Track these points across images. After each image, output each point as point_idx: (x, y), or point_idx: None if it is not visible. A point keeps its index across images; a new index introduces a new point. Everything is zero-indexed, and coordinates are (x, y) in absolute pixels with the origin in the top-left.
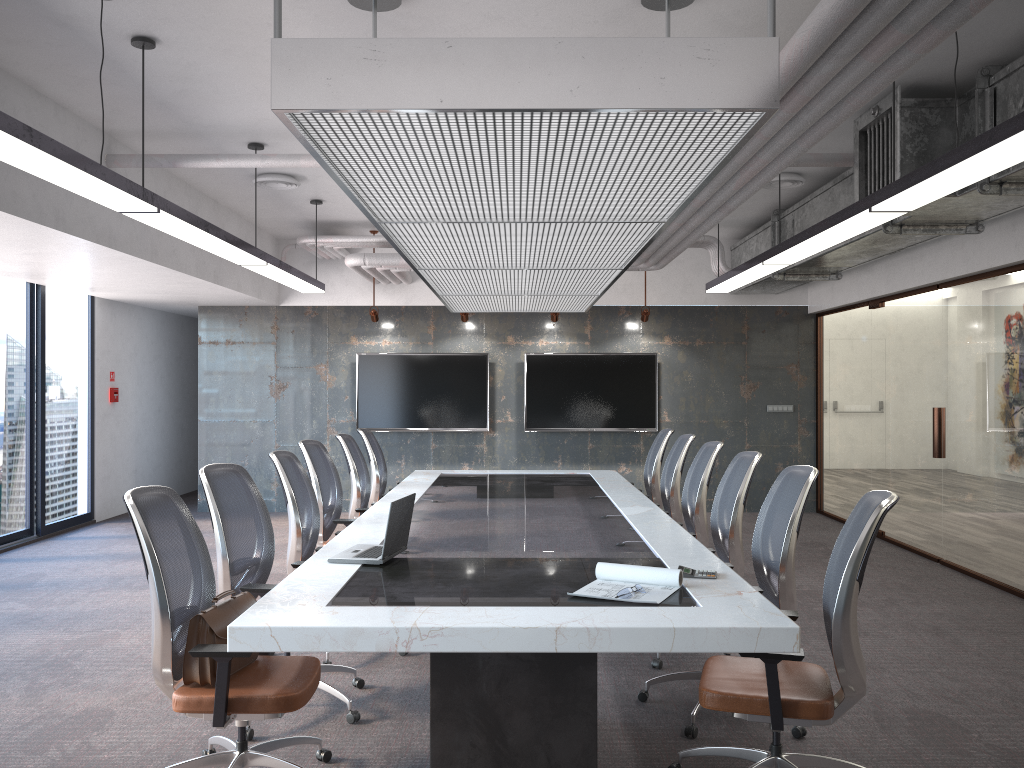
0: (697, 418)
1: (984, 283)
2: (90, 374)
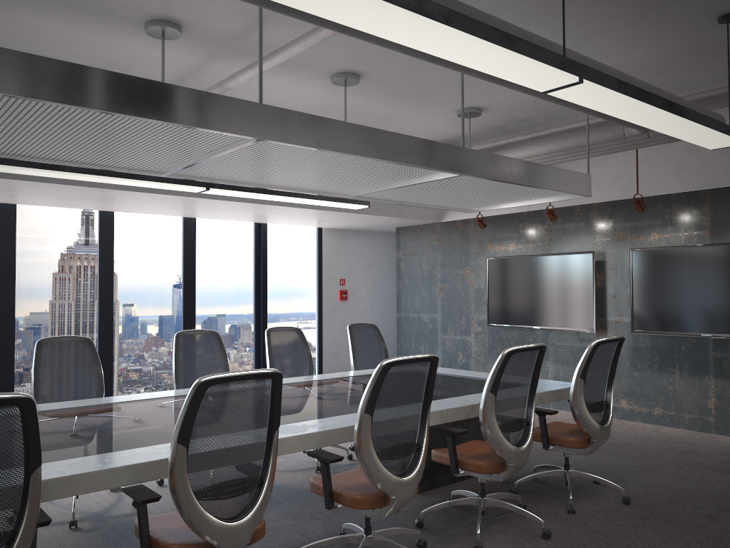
0: None
1: None
2: (317, 280)
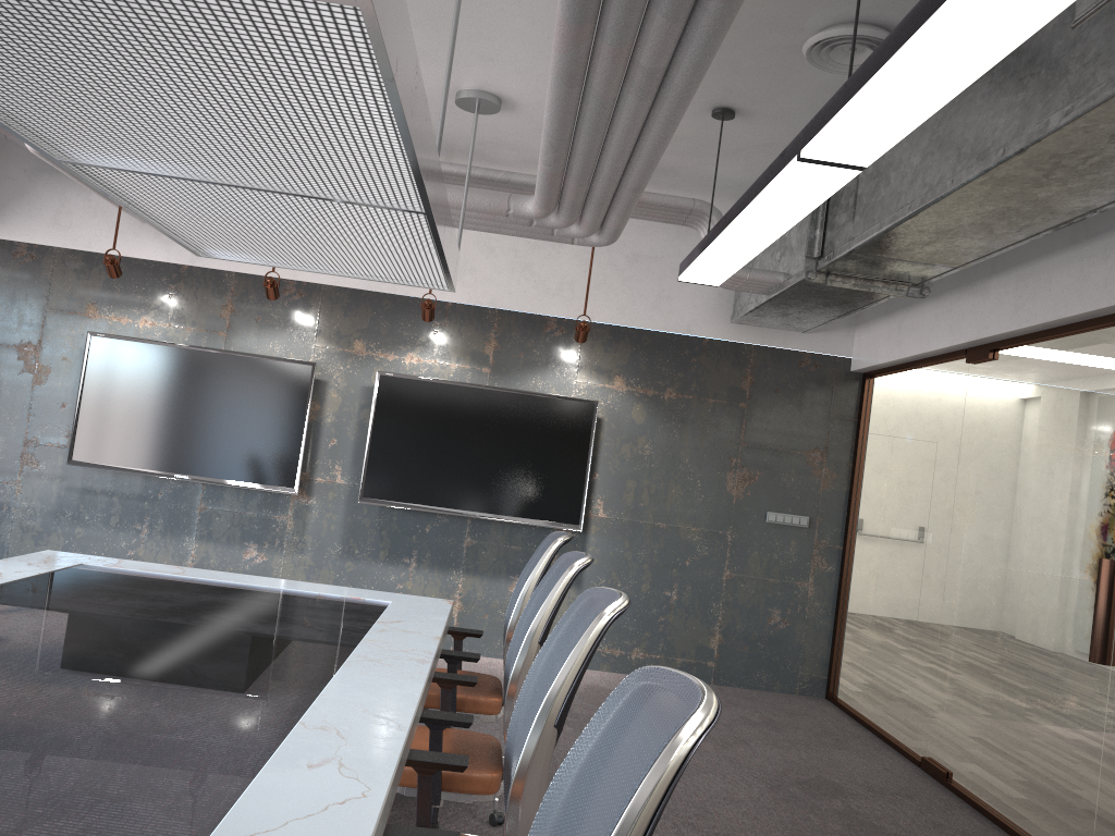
0: (651, 518)
1: None
2: None
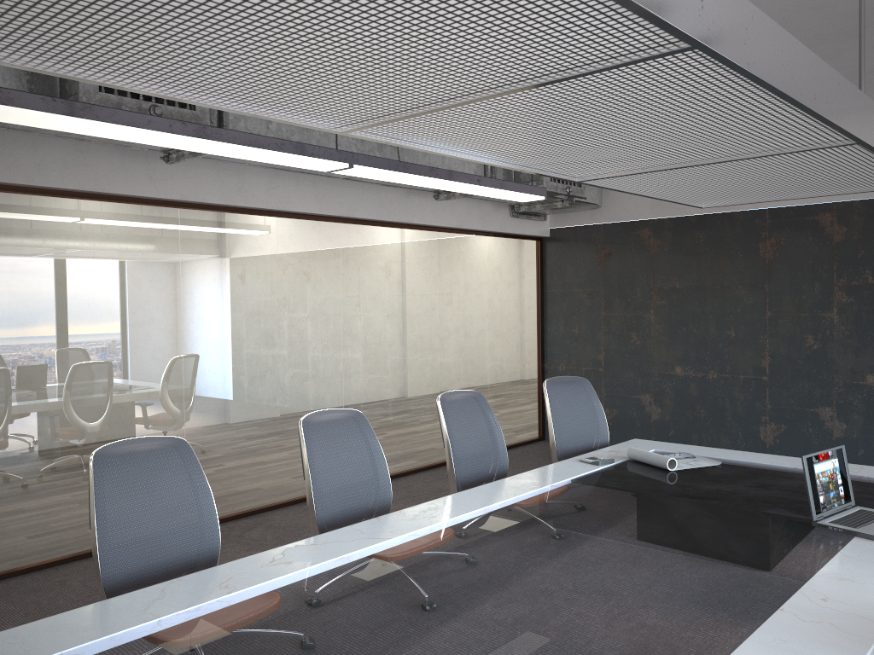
0: None
1: None
2: None
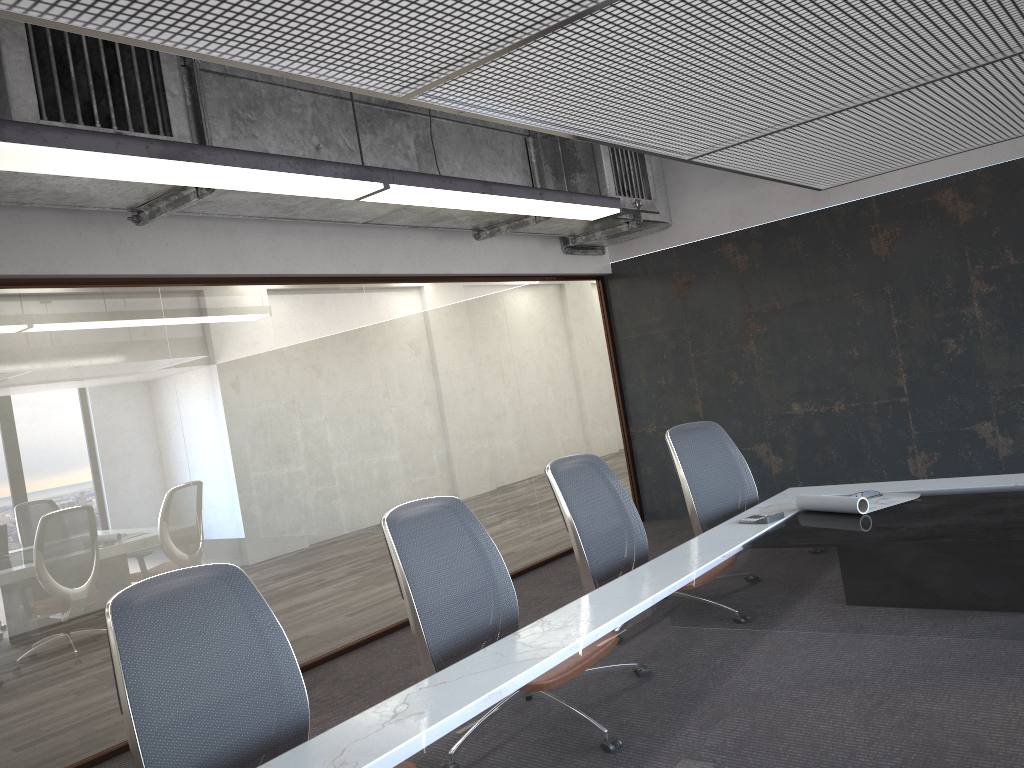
0: None
1: None
2: None
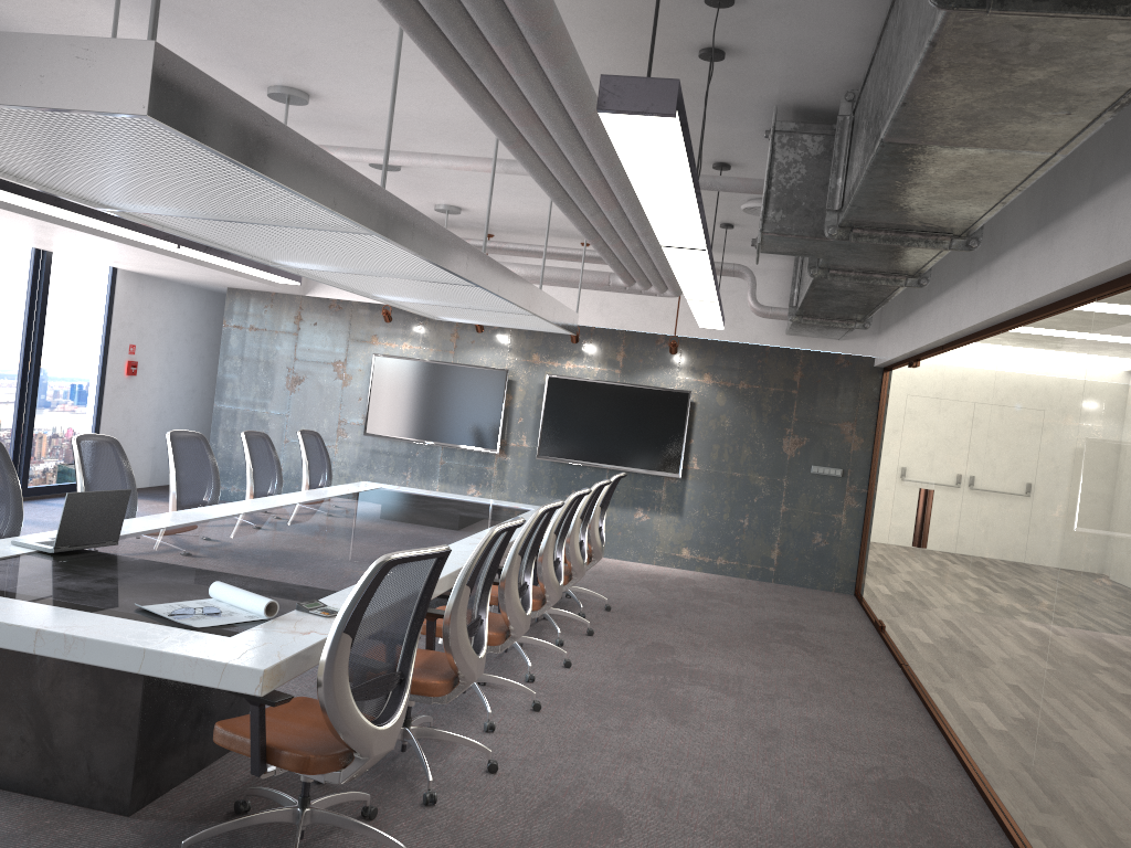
0: (730, 470)
1: (967, 348)
2: (103, 344)
